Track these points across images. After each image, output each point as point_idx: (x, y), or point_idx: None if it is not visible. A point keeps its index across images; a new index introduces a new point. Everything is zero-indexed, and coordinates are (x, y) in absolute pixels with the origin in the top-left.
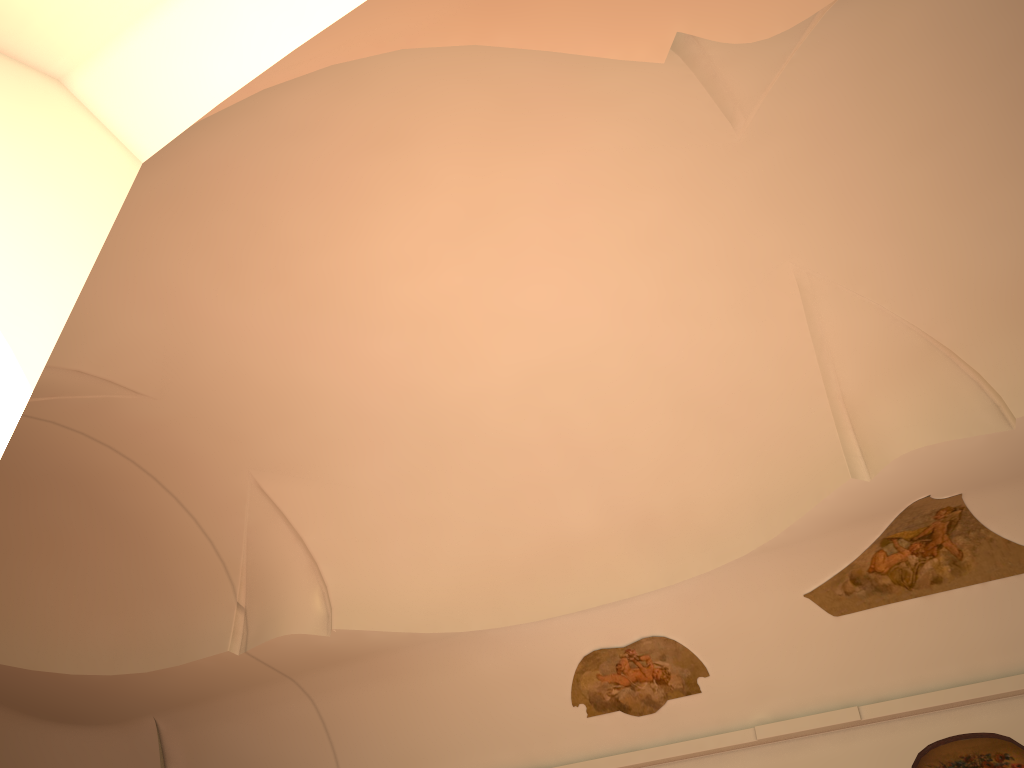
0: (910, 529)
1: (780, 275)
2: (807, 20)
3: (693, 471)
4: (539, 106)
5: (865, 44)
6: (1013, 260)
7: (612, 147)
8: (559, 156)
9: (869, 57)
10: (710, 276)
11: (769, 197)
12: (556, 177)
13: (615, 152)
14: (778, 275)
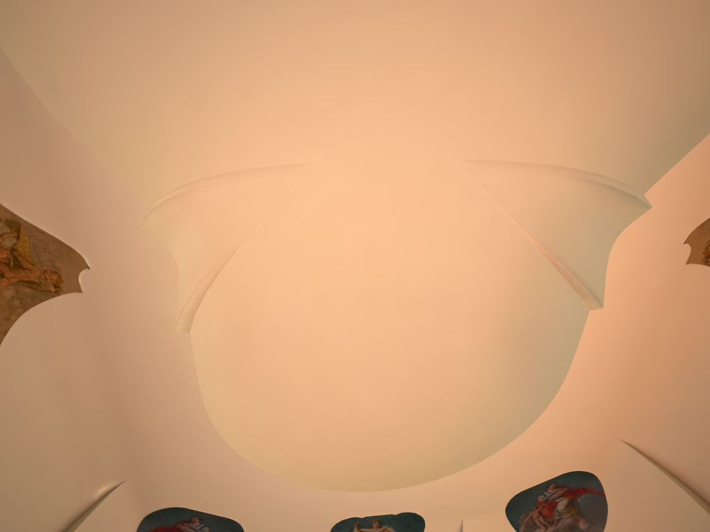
0: (31, 249)
1: (313, 151)
2: (526, 226)
3: (93, 1)
4: (571, 50)
5: (471, 240)
6: (266, 300)
7: (498, 77)
8: (516, 36)
9: (458, 238)
10: (334, 97)
11: (383, 159)
12: (498, 22)
13: (492, 76)
14: (313, 150)
